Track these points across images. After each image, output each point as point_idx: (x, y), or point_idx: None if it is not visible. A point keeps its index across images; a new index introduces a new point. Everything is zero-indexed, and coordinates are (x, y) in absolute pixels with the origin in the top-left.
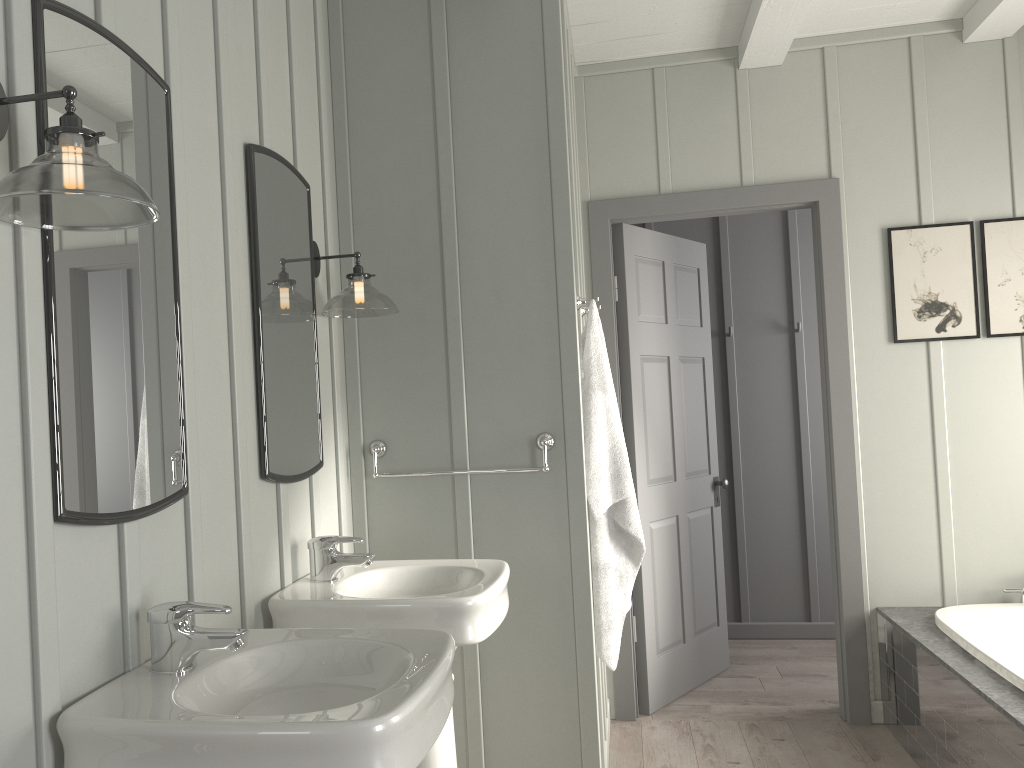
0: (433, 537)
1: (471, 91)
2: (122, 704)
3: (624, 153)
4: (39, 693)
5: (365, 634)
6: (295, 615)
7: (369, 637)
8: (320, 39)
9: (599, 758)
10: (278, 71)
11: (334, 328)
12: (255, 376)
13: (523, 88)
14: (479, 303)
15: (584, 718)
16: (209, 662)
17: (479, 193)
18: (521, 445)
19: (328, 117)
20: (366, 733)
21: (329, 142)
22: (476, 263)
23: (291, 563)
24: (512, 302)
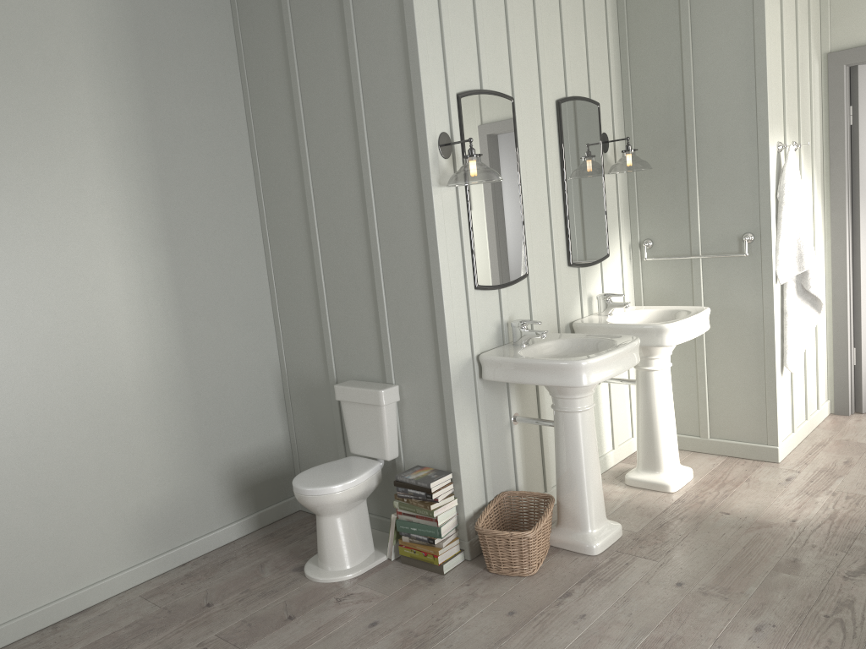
0: (679, 294)
1: (704, 21)
2: (500, 353)
3: (860, 11)
4: (472, 347)
5: (603, 336)
6: (583, 330)
7: (604, 338)
8: (608, 8)
9: (777, 421)
10: (577, 47)
11: (618, 178)
12: (564, 217)
13: (738, 15)
14: (708, 155)
15: (768, 398)
16: (535, 343)
17: (708, 87)
18: (733, 240)
19: (615, 52)
20: (577, 364)
21: (616, 67)
22: (706, 131)
23: (588, 306)
24: (728, 154)
